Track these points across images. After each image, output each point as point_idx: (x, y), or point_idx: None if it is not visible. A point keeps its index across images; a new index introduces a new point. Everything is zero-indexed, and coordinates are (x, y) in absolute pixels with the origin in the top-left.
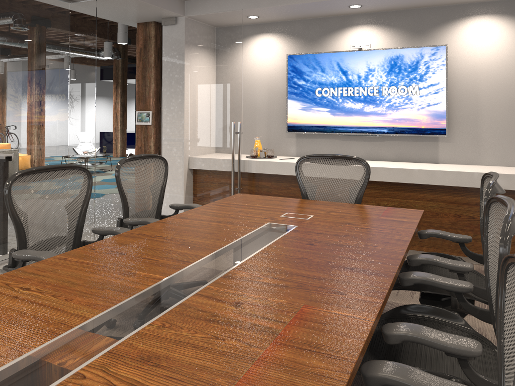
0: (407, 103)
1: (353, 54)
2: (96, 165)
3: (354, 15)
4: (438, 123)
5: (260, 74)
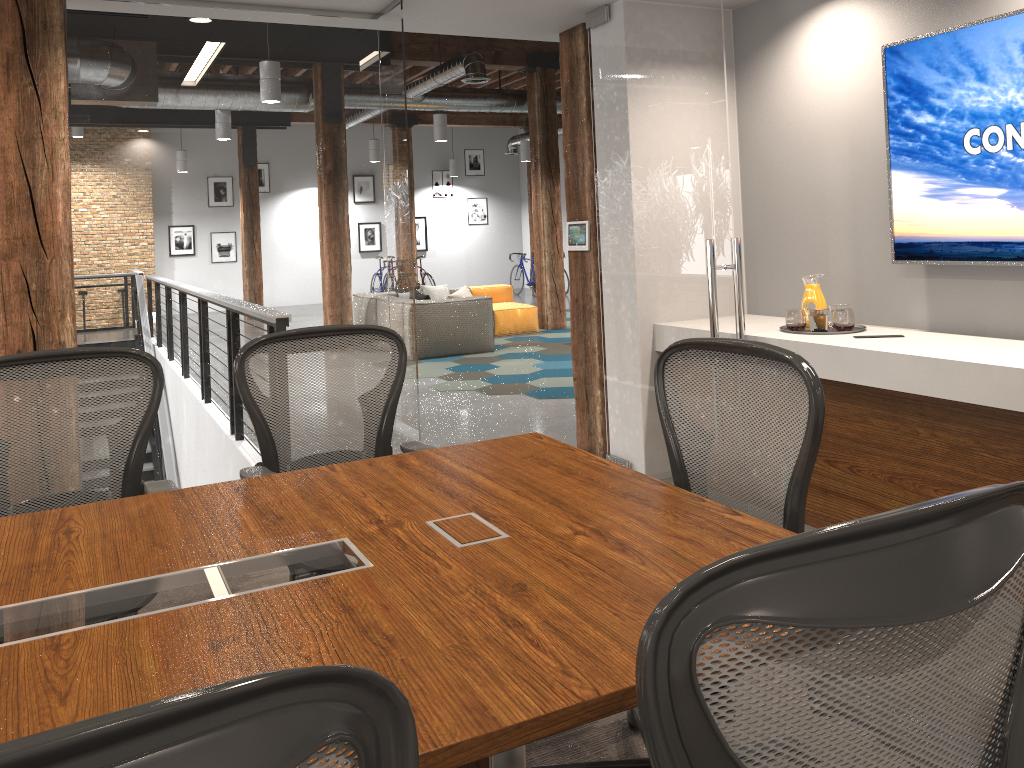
0: None
1: None
2: None
3: None
4: None
5: (830, 108)
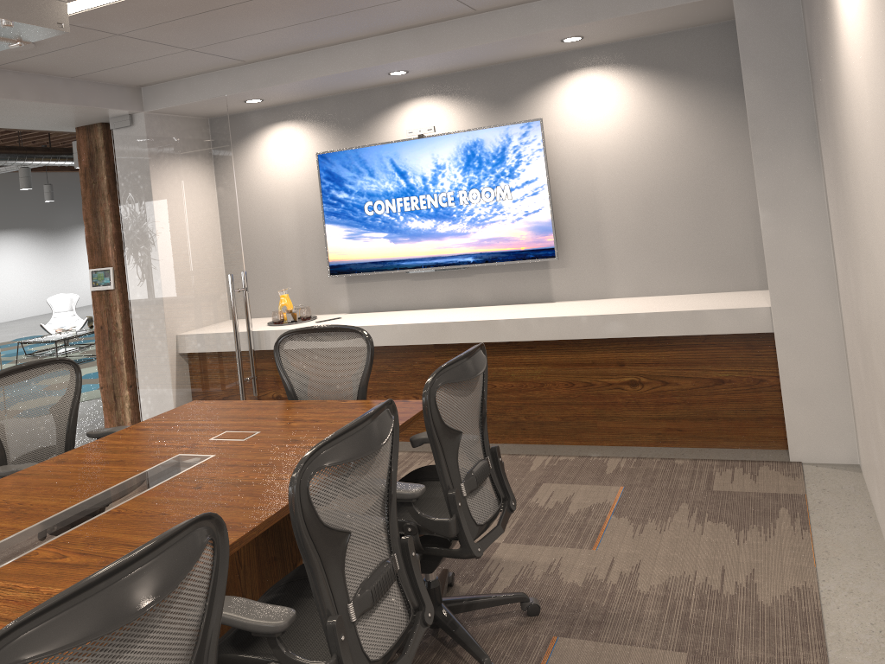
0: (497, 213)
1: (412, 143)
2: (77, 350)
3: (409, 82)
4: (543, 240)
5: (283, 186)
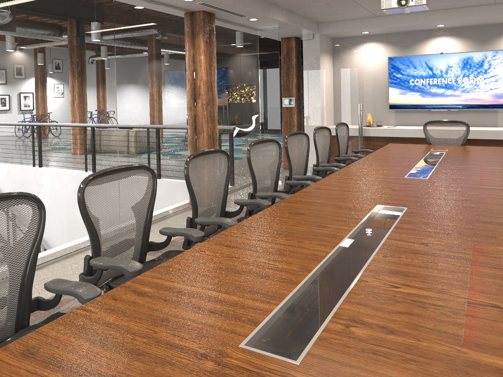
0: (476, 88)
1: (437, 56)
2: None
3: (436, 29)
4: (497, 101)
5: (367, 70)
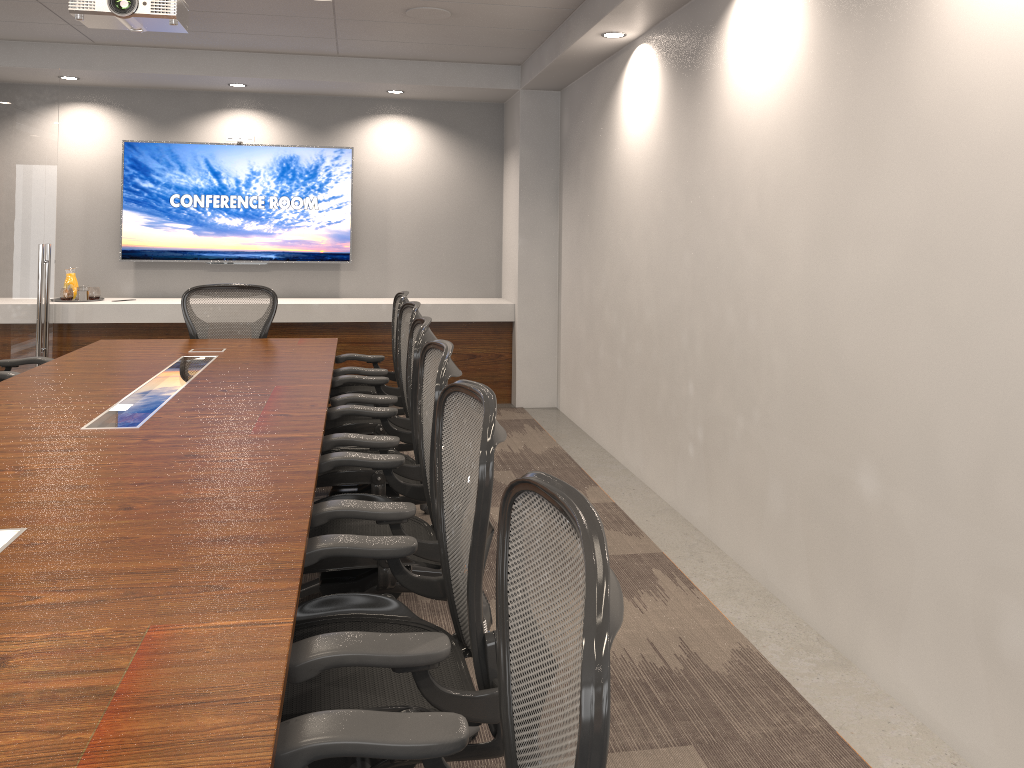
0: (303, 220)
1: (230, 148)
2: None
3: (232, 93)
4: (341, 246)
5: (73, 167)
